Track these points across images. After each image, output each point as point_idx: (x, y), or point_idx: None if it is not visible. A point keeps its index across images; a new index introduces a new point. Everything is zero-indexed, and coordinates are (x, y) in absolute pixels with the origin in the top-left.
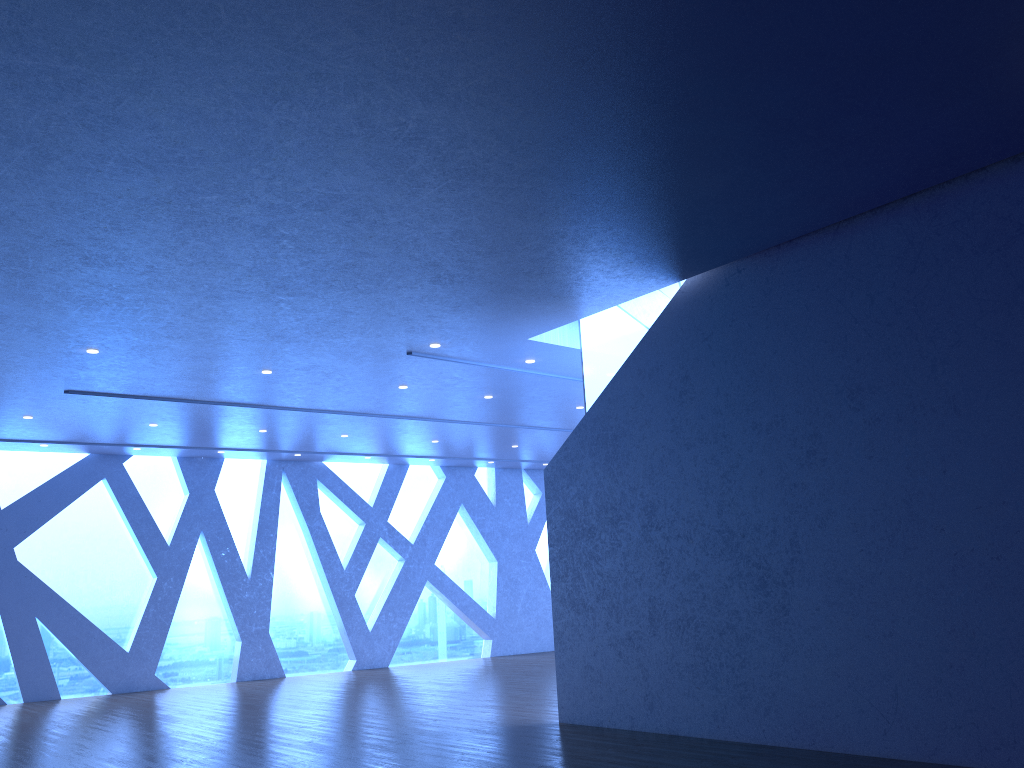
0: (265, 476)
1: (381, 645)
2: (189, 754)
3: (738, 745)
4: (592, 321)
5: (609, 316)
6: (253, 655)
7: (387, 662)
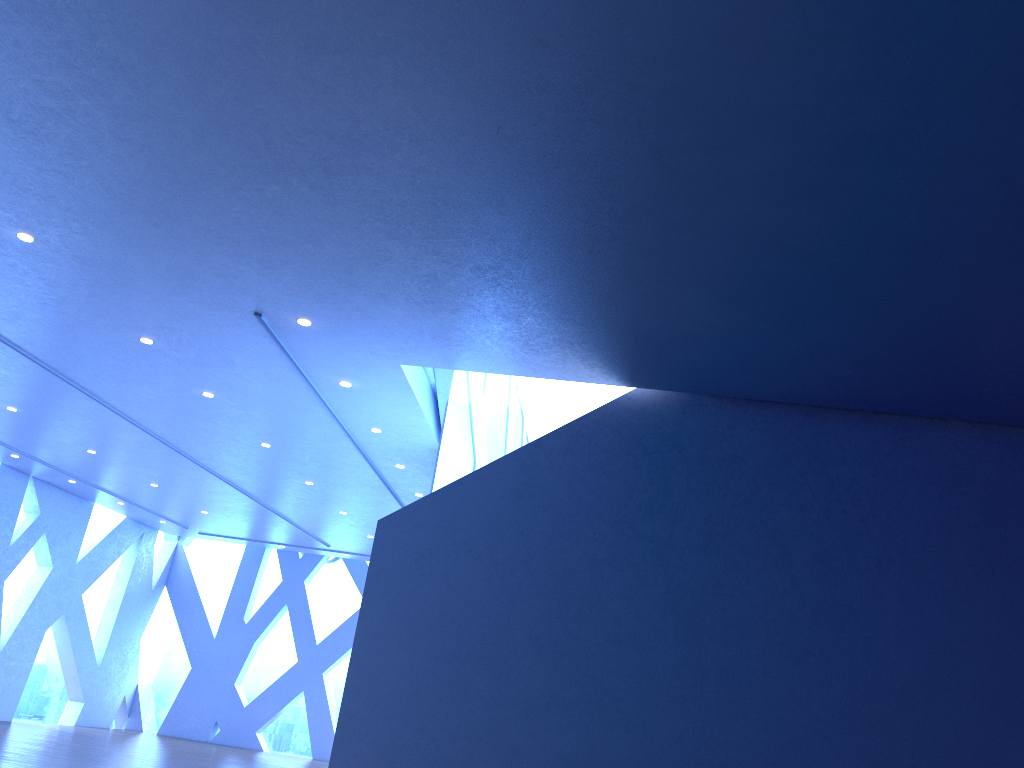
0: None
1: None
2: None
3: None
4: (473, 378)
5: (498, 381)
6: None
7: None
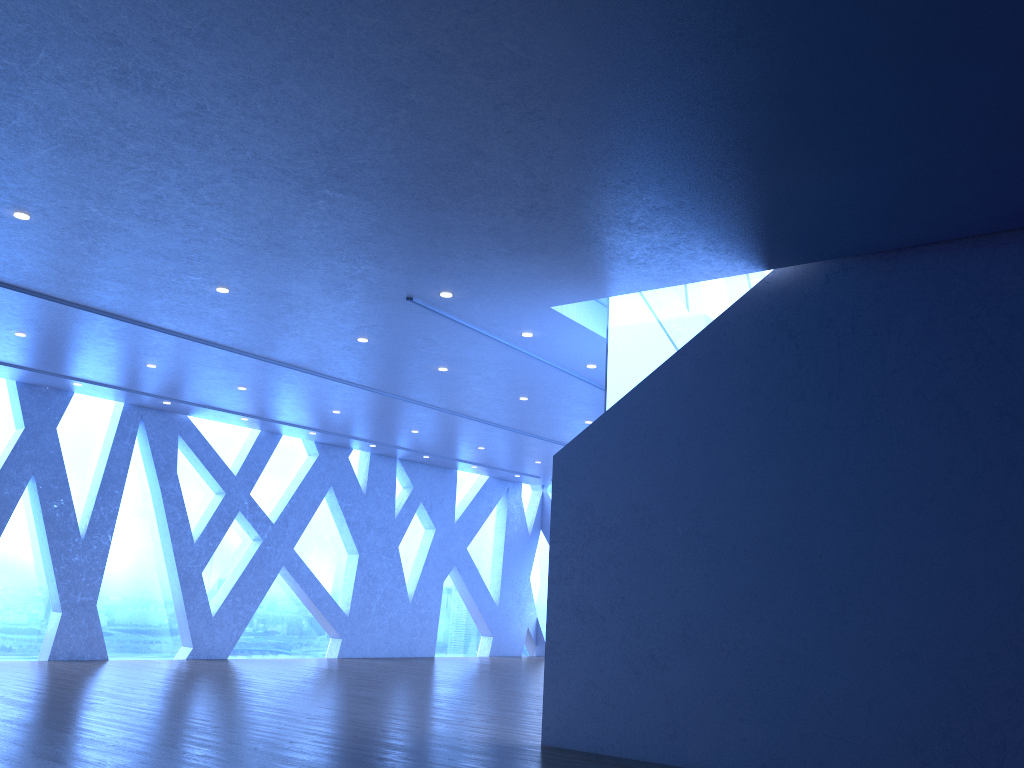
0: (119, 422)
1: (223, 633)
2: (101, 755)
3: None
4: (626, 300)
5: (650, 298)
6: (73, 630)
7: (227, 653)
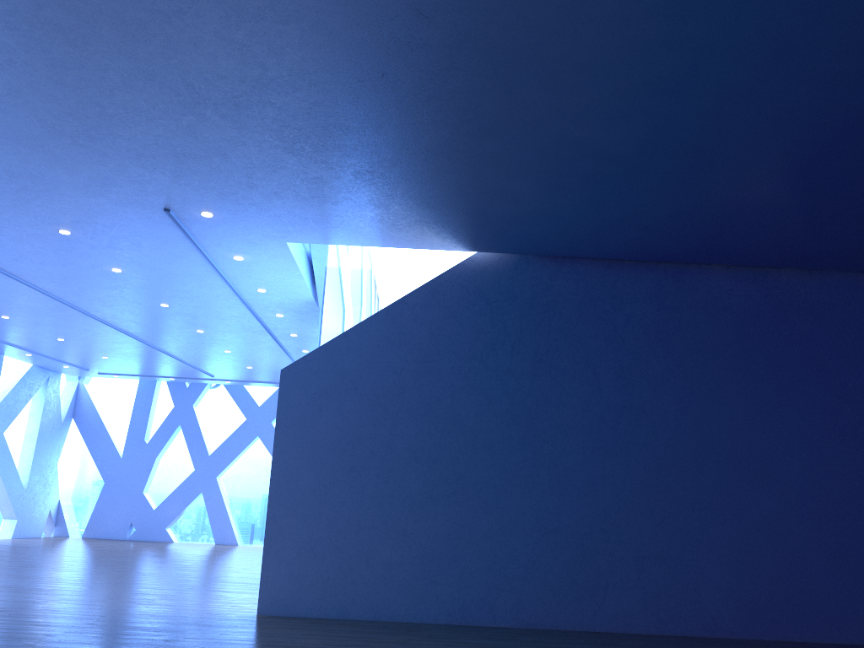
0: None
1: None
2: None
3: (479, 627)
4: (345, 248)
5: (366, 251)
6: None
7: None
